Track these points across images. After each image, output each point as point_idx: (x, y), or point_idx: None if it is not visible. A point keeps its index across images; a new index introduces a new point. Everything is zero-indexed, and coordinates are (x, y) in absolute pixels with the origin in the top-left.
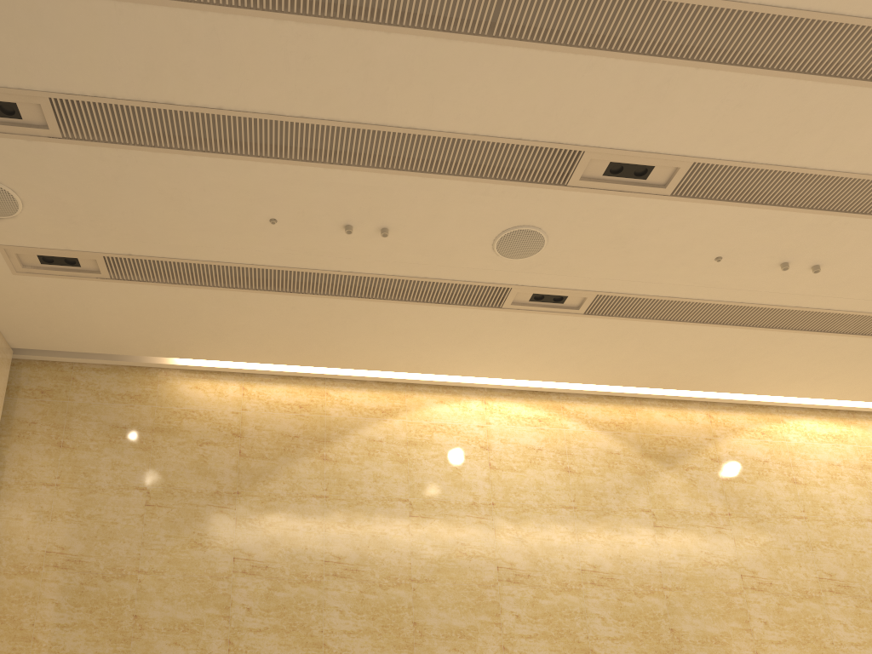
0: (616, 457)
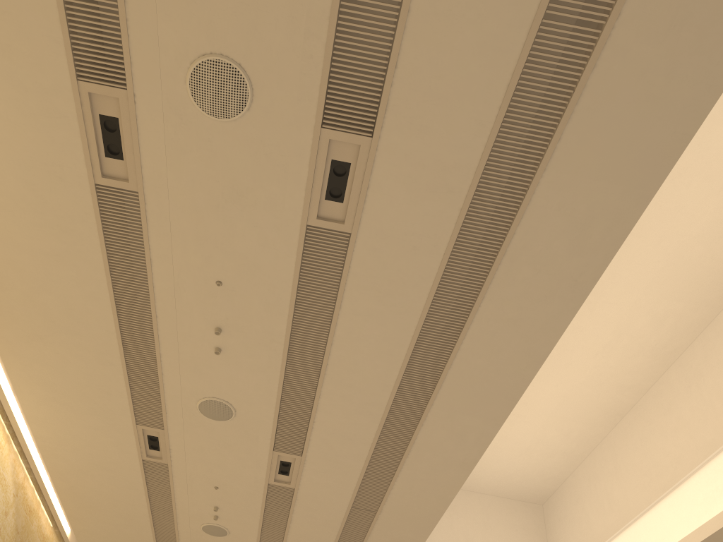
0: None
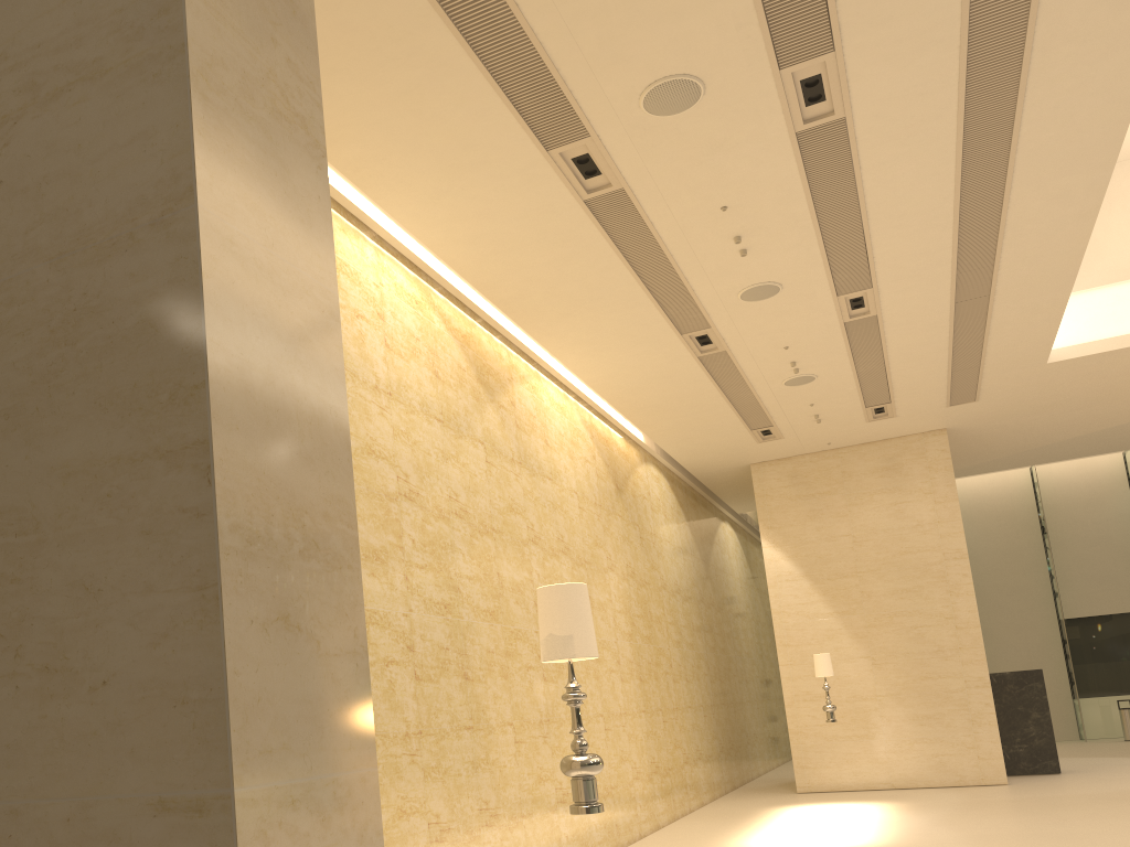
0: (464, 374)
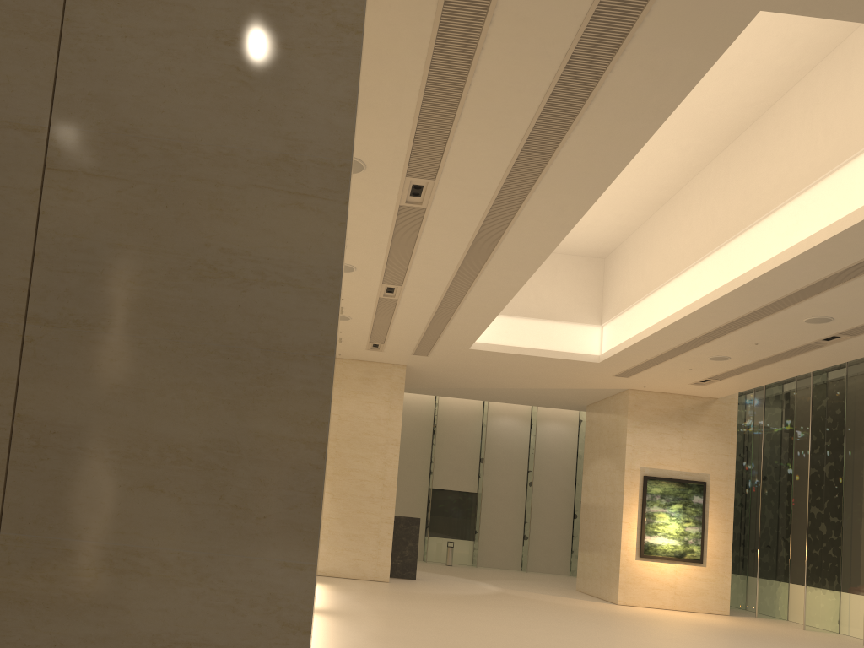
0: None
